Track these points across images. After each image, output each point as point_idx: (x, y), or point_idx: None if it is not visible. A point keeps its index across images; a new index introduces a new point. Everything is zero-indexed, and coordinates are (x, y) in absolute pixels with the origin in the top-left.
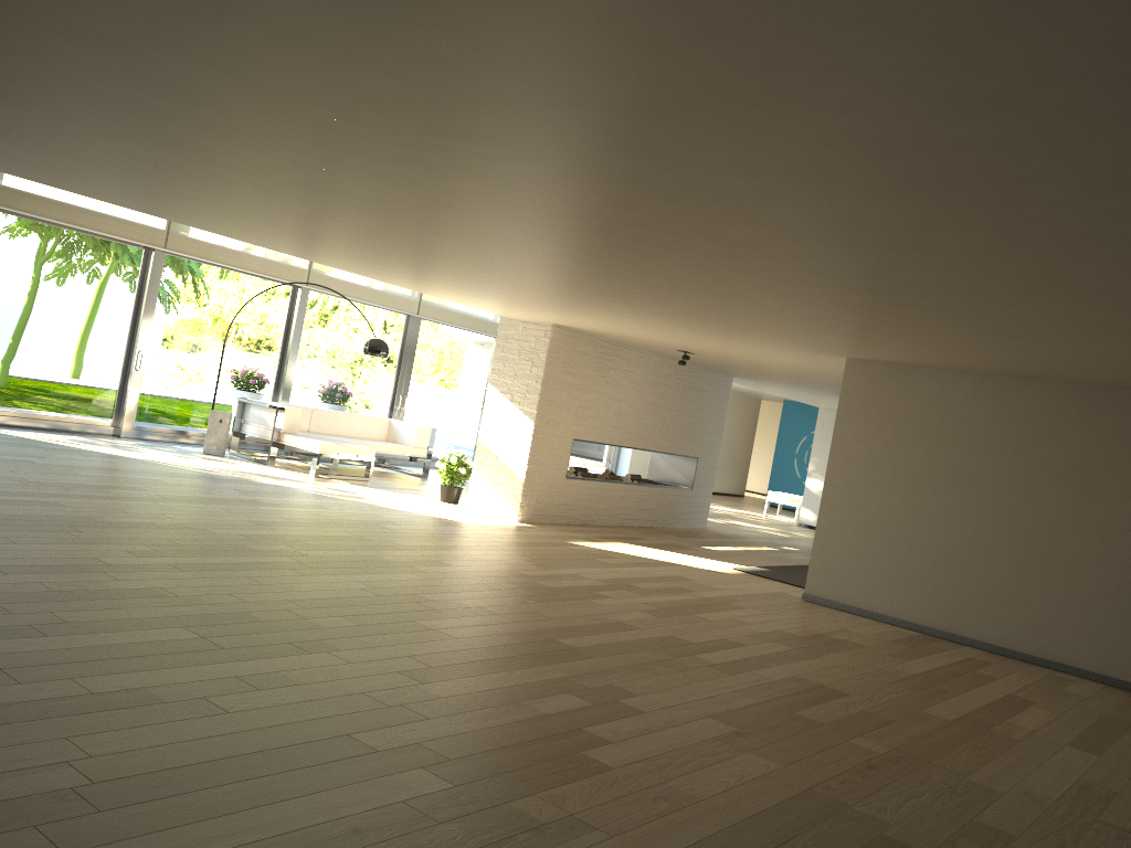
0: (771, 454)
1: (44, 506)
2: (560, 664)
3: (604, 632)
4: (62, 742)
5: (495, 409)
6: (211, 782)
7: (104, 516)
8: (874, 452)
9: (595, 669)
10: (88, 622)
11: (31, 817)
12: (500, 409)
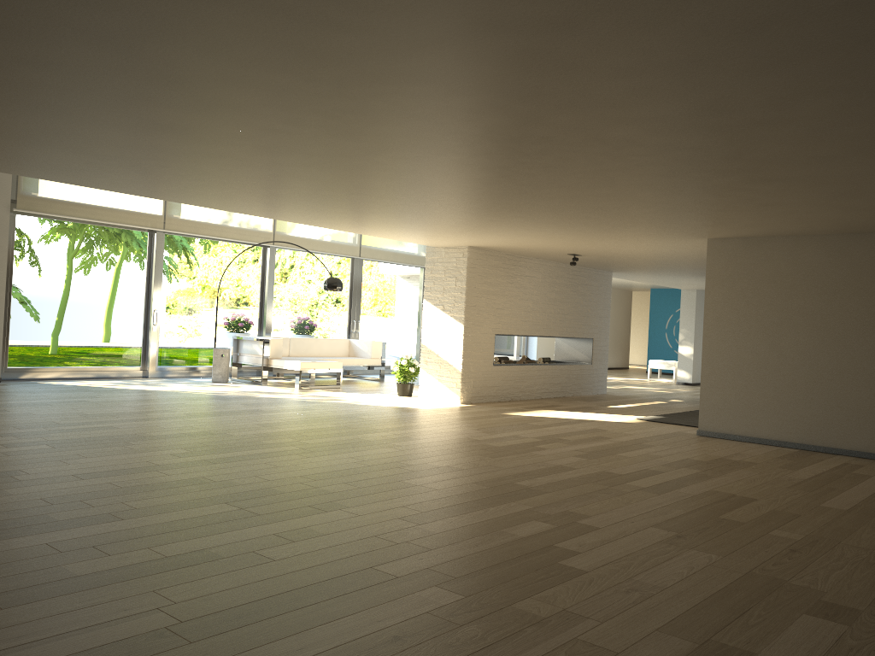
0: (645, 333)
1: (102, 430)
2: (522, 500)
3: (550, 473)
4: (151, 594)
5: (431, 318)
6: (273, 612)
7: (148, 432)
8: (740, 310)
9: (551, 501)
10: (152, 506)
11: (138, 652)
12: (436, 317)
